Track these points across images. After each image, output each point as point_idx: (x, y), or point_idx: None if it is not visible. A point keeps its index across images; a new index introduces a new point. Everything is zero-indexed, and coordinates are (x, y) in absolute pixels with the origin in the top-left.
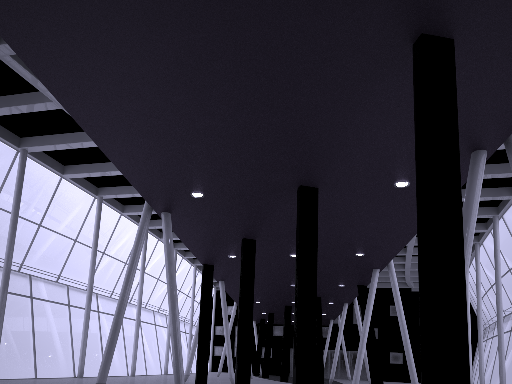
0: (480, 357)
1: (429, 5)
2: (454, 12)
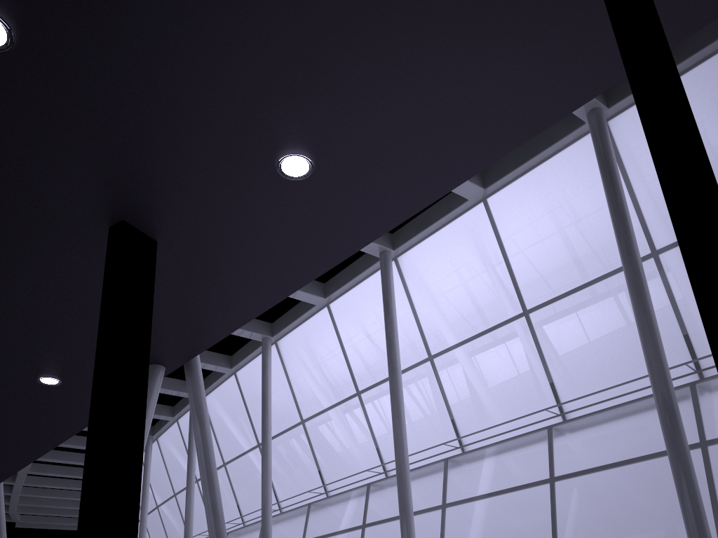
0: None
1: (139, 196)
2: (164, 216)
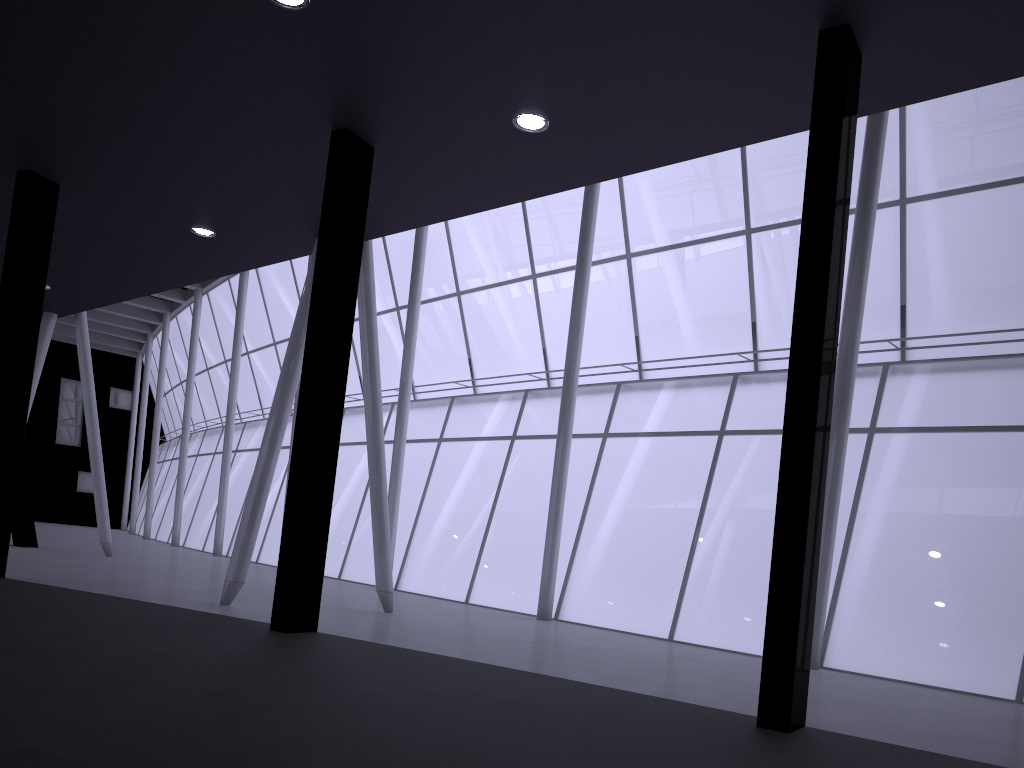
0: (180, 487)
1: (372, 115)
2: (389, 132)
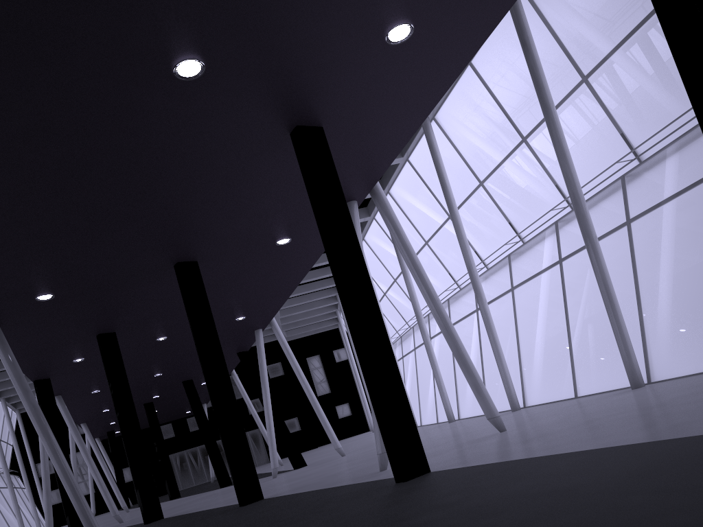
0: None
1: (302, 107)
2: (321, 109)
